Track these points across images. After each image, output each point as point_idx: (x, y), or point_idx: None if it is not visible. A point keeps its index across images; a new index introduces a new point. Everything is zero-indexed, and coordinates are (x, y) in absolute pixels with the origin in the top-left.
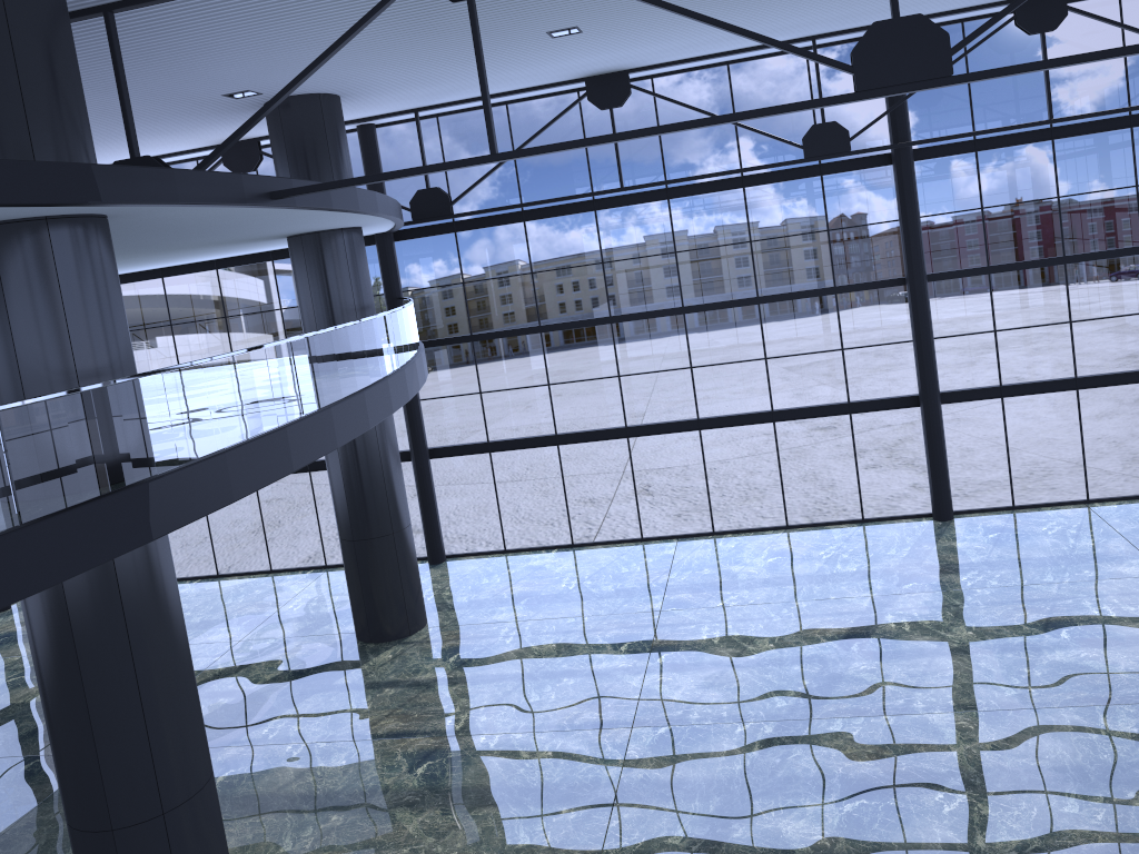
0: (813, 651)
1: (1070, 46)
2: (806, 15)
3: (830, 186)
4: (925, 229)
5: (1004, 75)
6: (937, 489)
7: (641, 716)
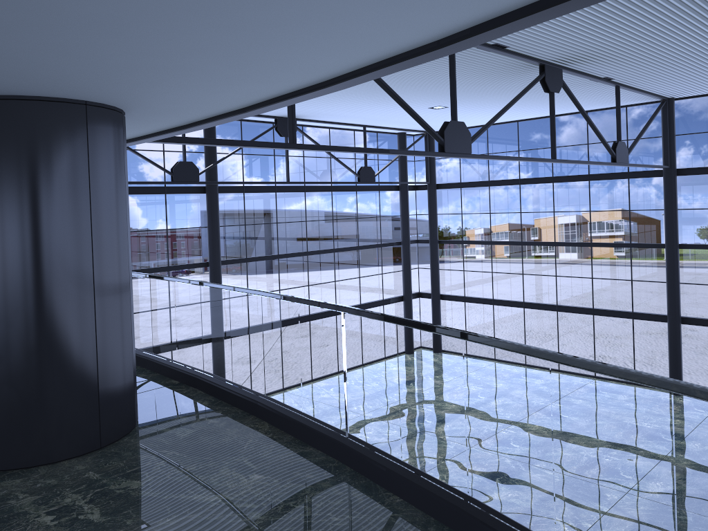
0: None
1: None
2: None
3: None
4: None
5: (484, 158)
6: None
7: None
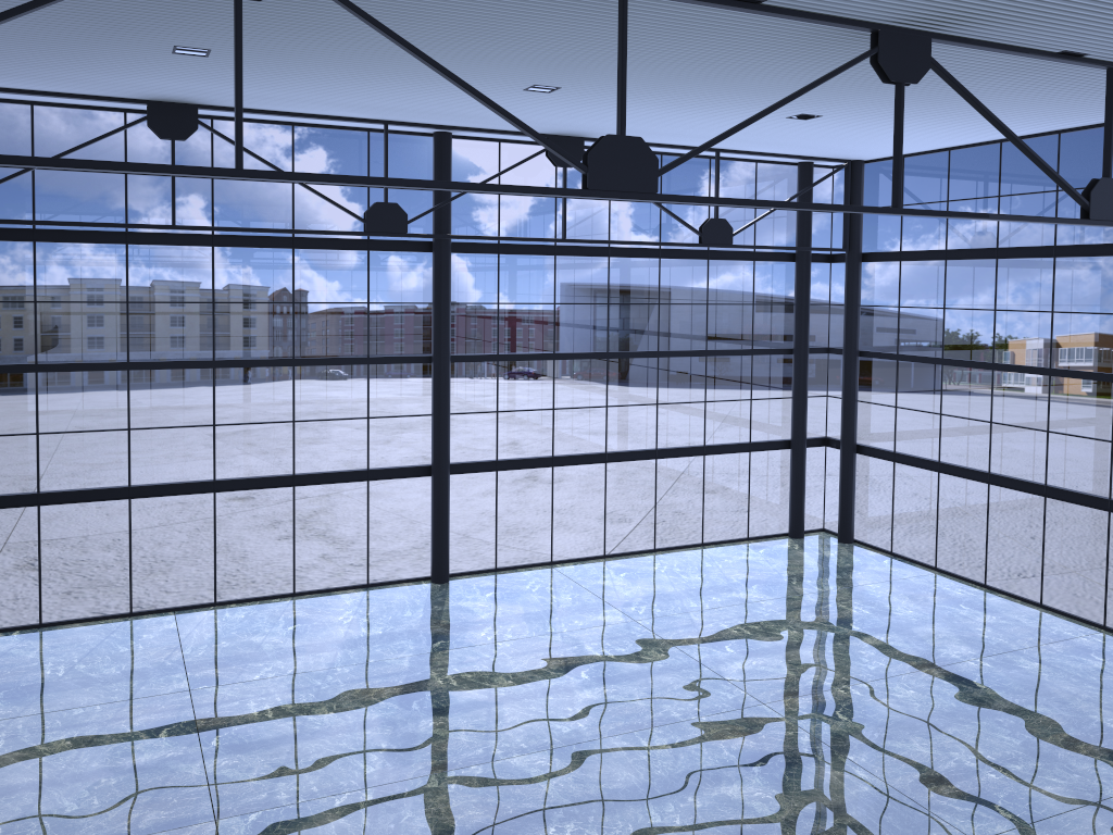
0: (377, 714)
1: (461, 176)
2: (405, 101)
3: (244, 258)
4: (329, 313)
5: (691, 202)
6: (439, 554)
7: (220, 806)
